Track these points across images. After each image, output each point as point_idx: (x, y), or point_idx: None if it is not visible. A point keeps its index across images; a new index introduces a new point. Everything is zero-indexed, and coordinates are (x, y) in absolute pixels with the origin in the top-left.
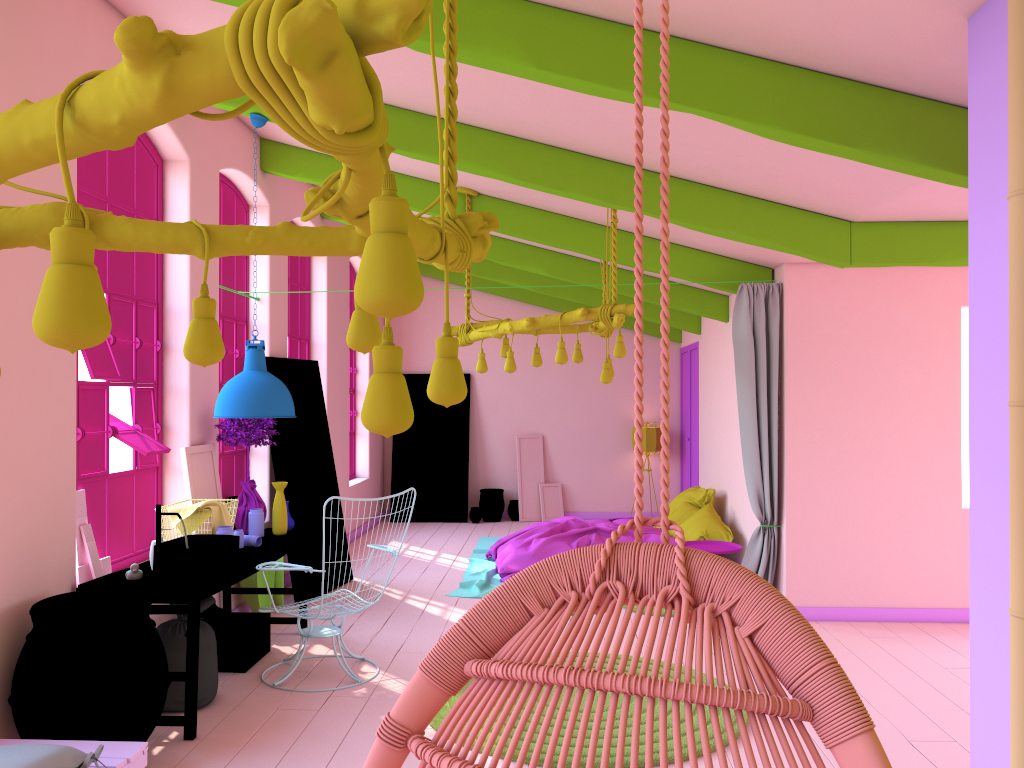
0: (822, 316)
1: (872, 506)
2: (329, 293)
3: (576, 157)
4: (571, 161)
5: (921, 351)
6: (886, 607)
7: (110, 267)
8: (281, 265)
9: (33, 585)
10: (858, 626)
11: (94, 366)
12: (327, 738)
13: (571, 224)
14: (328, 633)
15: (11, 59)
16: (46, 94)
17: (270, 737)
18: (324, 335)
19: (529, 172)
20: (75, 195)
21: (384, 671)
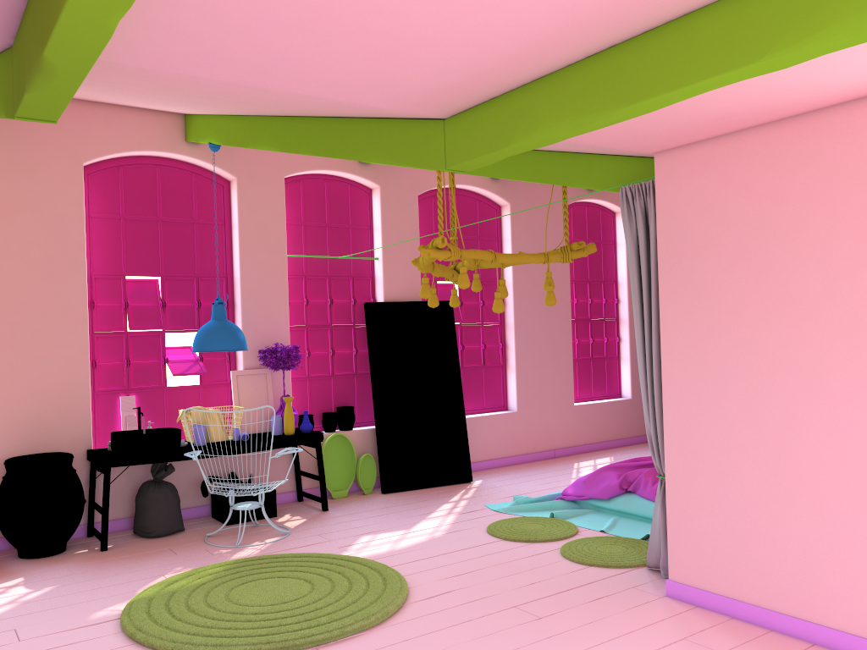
0: (694, 213)
1: (762, 468)
2: (516, 240)
3: (302, 121)
4: (300, 125)
5: (822, 244)
6: (785, 614)
7: (165, 260)
8: (404, 229)
9: (45, 446)
10: (723, 626)
11: (135, 322)
12: (129, 569)
13: (514, 155)
14: (240, 507)
15: (12, 165)
16: (48, 176)
17: (120, 560)
18: (510, 276)
19: (285, 143)
20: (82, 226)
21: (272, 543)
